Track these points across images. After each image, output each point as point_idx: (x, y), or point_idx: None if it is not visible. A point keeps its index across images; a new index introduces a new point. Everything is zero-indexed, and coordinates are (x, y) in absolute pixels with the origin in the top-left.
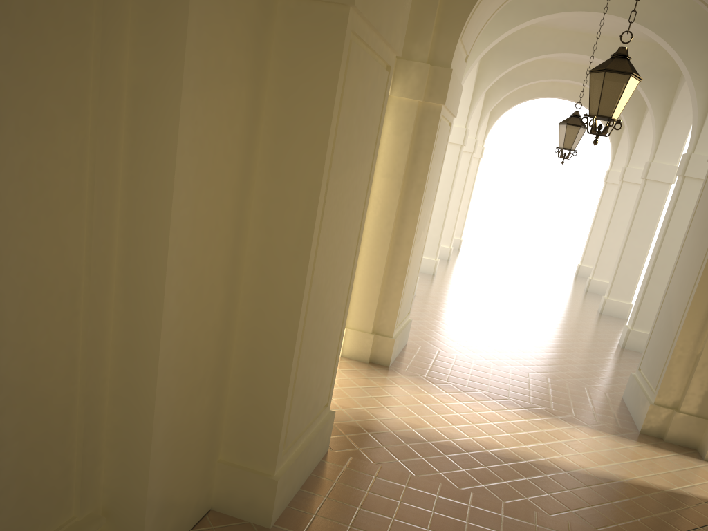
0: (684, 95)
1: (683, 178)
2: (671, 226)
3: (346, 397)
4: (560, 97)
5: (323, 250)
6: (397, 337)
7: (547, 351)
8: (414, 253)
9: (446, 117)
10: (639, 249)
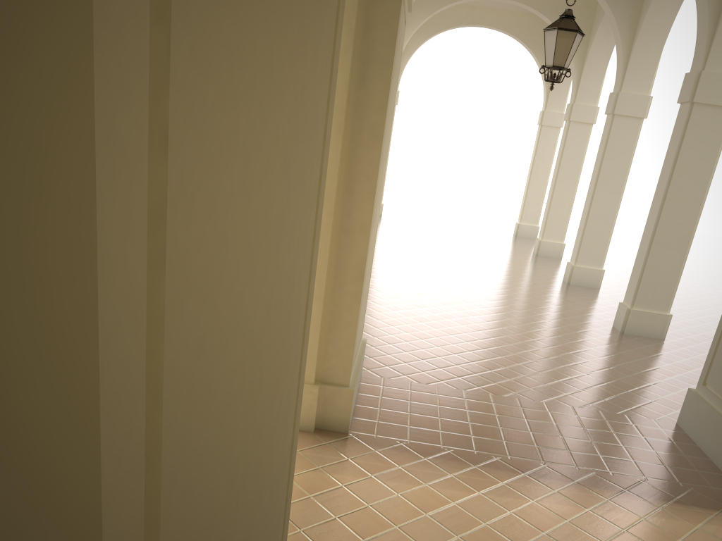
0: (657, 3)
1: (691, 105)
2: (677, 171)
3: (290, 534)
4: (482, 25)
5: (202, 395)
6: (355, 382)
7: (545, 355)
8: (370, 243)
9: (405, 4)
10: (610, 202)
